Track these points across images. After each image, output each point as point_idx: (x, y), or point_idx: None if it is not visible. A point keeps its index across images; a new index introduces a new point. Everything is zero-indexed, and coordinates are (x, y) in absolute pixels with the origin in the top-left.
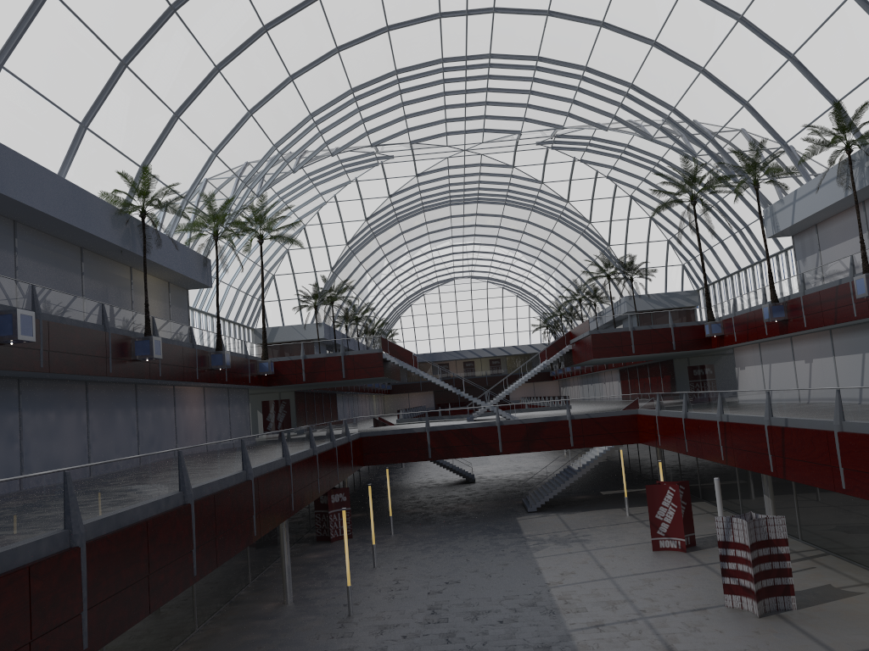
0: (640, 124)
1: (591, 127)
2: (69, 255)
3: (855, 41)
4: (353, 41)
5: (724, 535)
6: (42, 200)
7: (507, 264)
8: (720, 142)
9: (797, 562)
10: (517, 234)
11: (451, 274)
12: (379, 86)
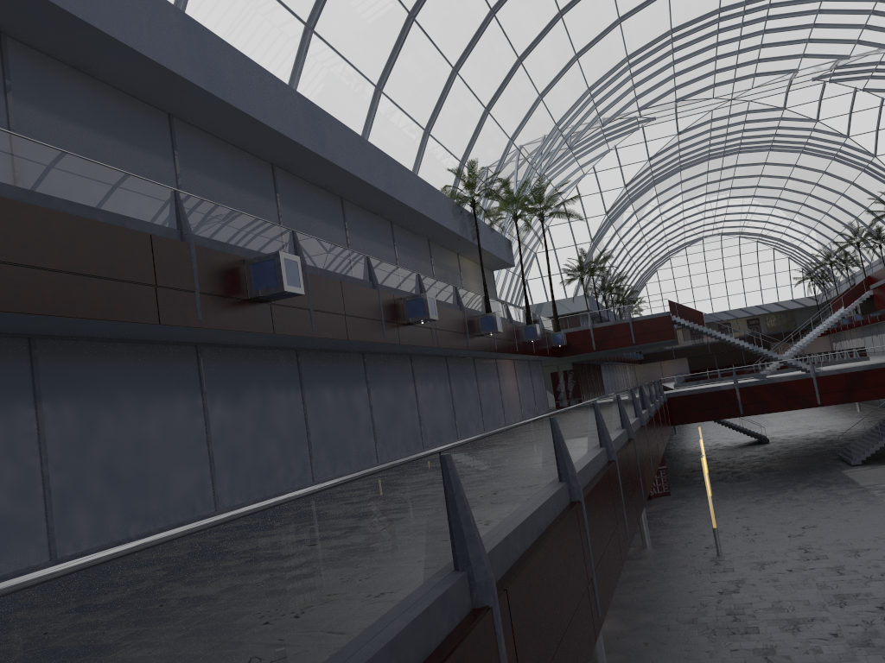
0: None
1: None
2: (422, 247)
3: None
4: (634, 9)
5: None
6: (415, 200)
7: (766, 214)
8: None
9: None
10: (780, 181)
11: (700, 233)
12: (653, 48)
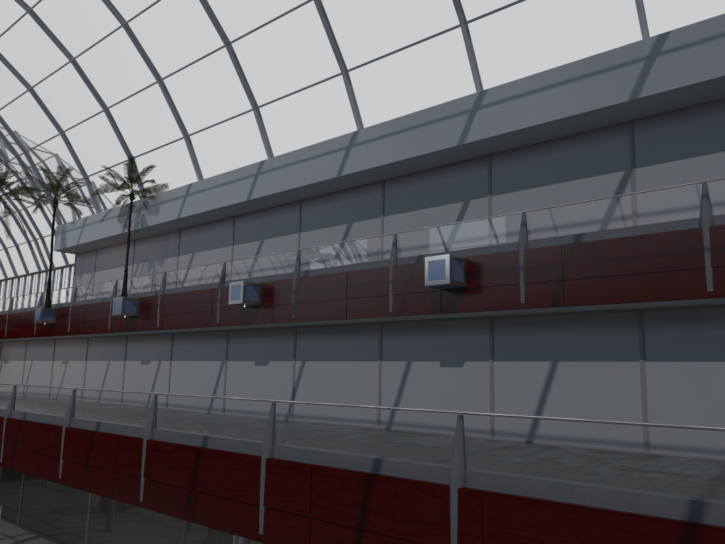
0: None
1: None
2: None
3: (155, 117)
4: None
5: None
6: None
7: None
8: (34, 157)
9: None
10: None
11: None
12: None
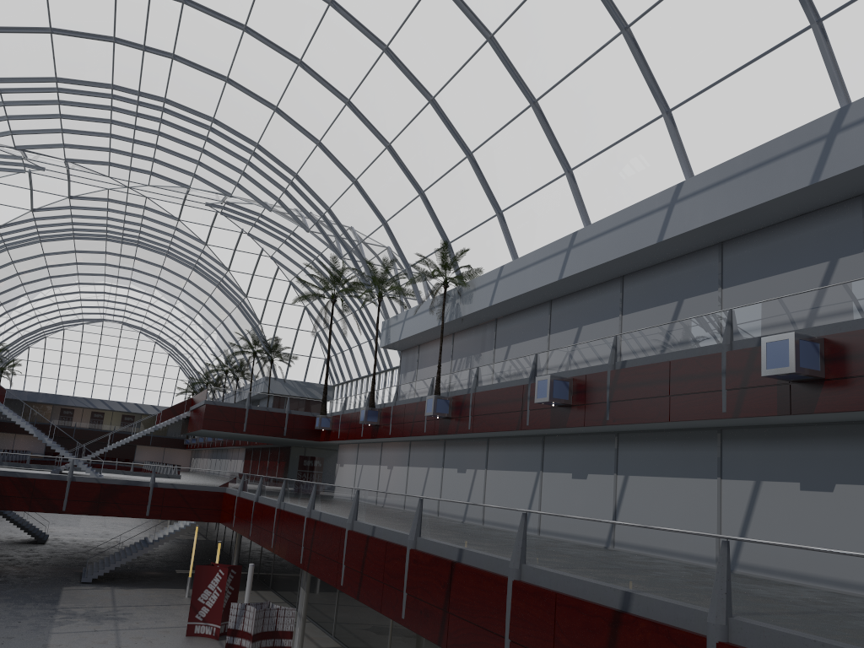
0: (300, 214)
1: (257, 204)
2: None
3: (467, 195)
4: (5, 28)
5: (235, 622)
6: None
7: (163, 318)
8: (362, 251)
9: None
10: (176, 290)
11: (101, 314)
12: (34, 87)
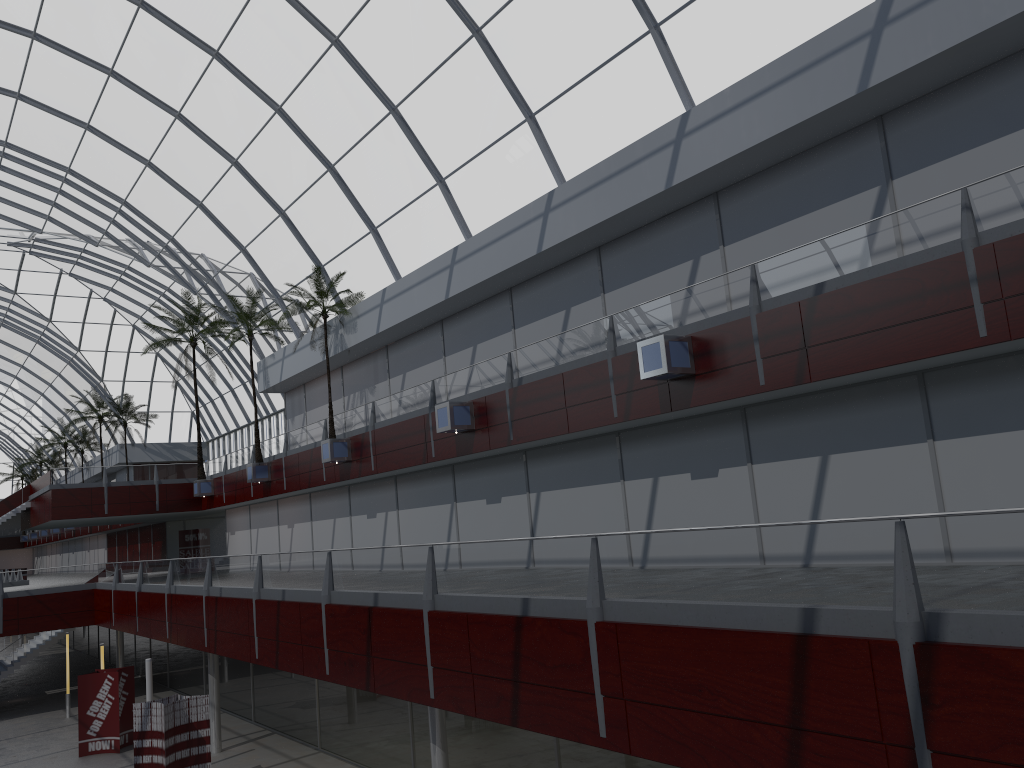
0: (136, 246)
1: (79, 239)
2: None
3: (334, 212)
4: None
5: (142, 724)
6: None
7: None
8: (221, 284)
9: (239, 746)
10: None
11: None
12: None
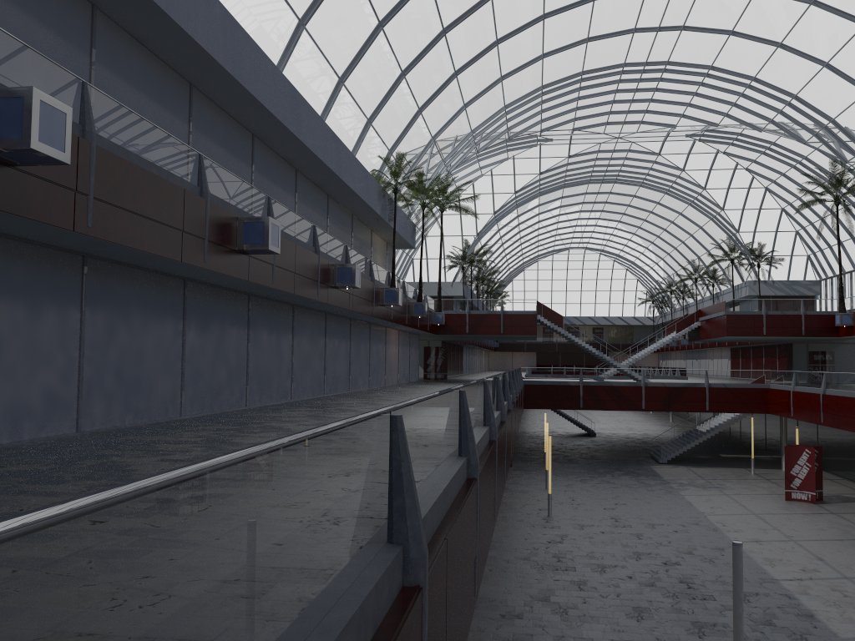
0: (796, 129)
1: (746, 127)
2: (347, 221)
3: None
4: (557, 50)
5: None
6: (353, 182)
7: (626, 239)
8: None
9: None
10: (644, 213)
11: (568, 244)
12: (564, 84)
